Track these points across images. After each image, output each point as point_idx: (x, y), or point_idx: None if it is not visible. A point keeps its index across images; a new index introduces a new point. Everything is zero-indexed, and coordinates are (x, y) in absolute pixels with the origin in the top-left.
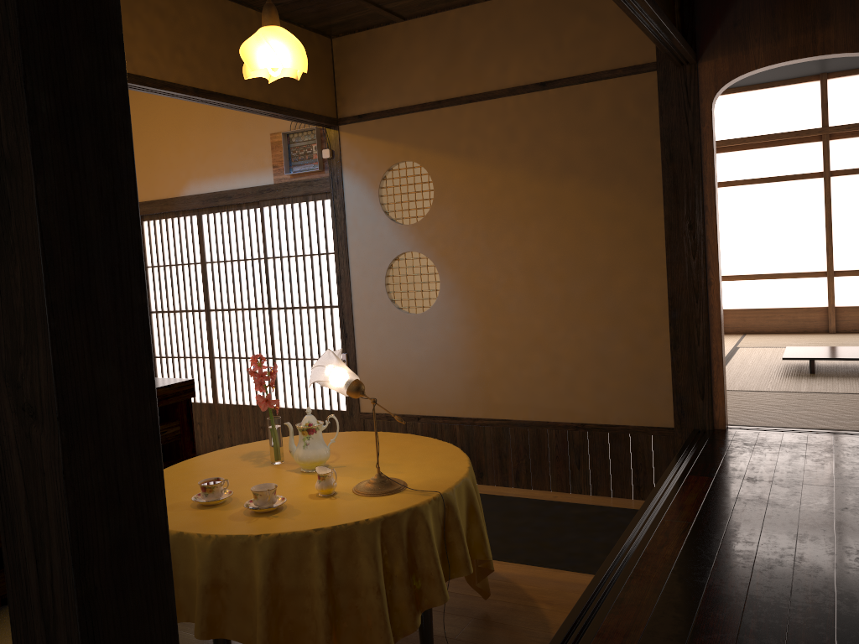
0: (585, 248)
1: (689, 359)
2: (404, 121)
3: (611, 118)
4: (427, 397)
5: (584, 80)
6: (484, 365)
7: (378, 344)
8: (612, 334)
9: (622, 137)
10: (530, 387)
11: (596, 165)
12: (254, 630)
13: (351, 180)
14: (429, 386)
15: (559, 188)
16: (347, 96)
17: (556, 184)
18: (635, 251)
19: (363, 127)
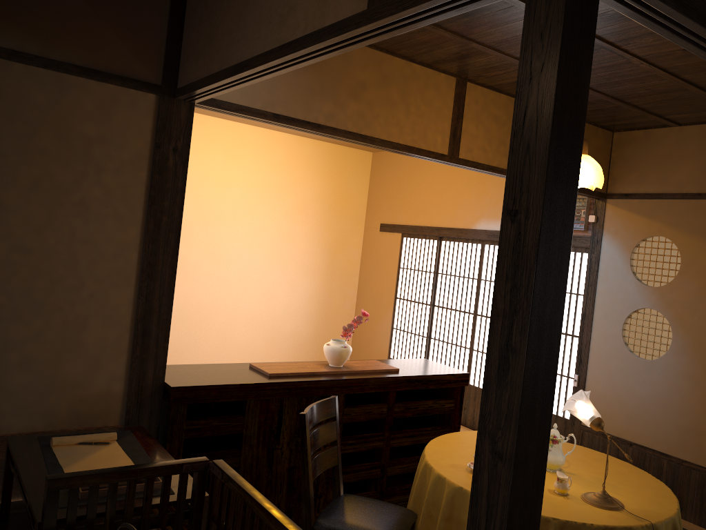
0: None
1: None
2: (664, 204)
3: None
4: (642, 429)
5: None
6: (700, 418)
7: (607, 375)
8: None
9: None
10: None
11: None
12: None
13: (609, 242)
14: (646, 421)
15: None
16: (618, 177)
17: None
18: None
19: (627, 203)
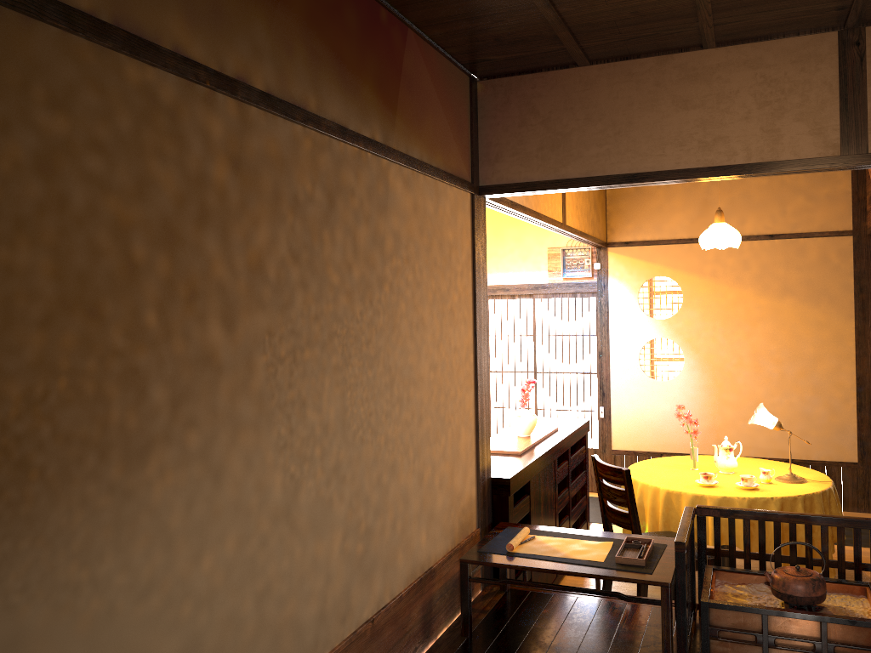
0: (797, 343)
1: (869, 418)
2: (662, 249)
3: (819, 262)
4: (669, 439)
5: (801, 236)
6: (716, 418)
7: (630, 401)
8: (815, 400)
9: (827, 274)
10: (751, 434)
11: (807, 290)
12: (767, 547)
13: (615, 285)
14: (671, 431)
15: (780, 303)
16: (616, 227)
17: (777, 300)
18: (833, 347)
19: (628, 250)
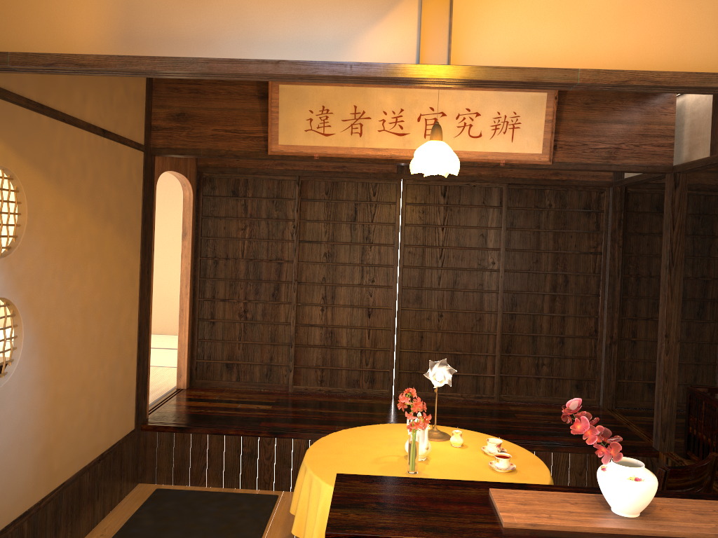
0: (111, 289)
1: (142, 371)
2: (7, 110)
3: (127, 179)
4: None
5: (120, 141)
6: (50, 429)
7: None
8: (118, 364)
9: (130, 196)
10: (77, 437)
11: (120, 216)
12: None
13: None
14: (3, 486)
15: (104, 232)
16: None
17: (102, 227)
18: (130, 290)
19: None
